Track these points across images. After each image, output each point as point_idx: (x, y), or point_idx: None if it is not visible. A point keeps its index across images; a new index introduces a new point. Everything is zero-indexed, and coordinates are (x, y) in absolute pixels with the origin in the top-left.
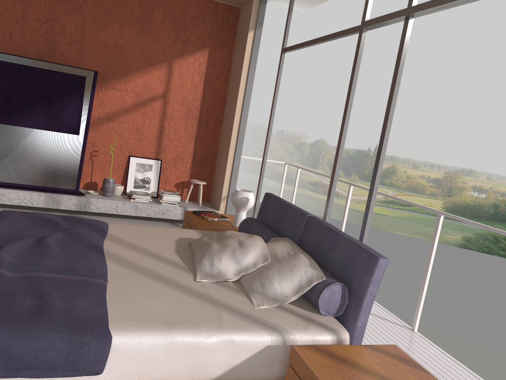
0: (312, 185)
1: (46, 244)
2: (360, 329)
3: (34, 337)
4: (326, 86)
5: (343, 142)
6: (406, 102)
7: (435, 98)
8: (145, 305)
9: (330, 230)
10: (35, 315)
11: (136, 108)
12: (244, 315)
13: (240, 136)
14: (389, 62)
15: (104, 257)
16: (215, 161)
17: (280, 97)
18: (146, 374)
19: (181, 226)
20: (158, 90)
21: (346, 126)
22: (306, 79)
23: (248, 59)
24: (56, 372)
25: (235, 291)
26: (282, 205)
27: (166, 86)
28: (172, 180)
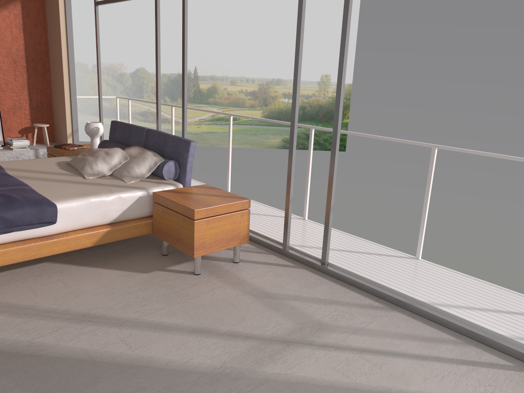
0: (141, 115)
1: None
2: (188, 182)
3: (16, 209)
4: (135, 11)
5: (159, 77)
6: (214, 21)
7: (239, 15)
8: (63, 191)
9: (162, 134)
10: (9, 201)
11: None
12: (123, 186)
13: (71, 79)
14: None
15: (15, 178)
16: (51, 104)
17: (87, 27)
18: (78, 221)
19: None
20: None
21: (159, 65)
22: (112, 6)
23: (63, 9)
24: (31, 226)
25: (112, 179)
26: (127, 126)
27: None
28: (15, 128)
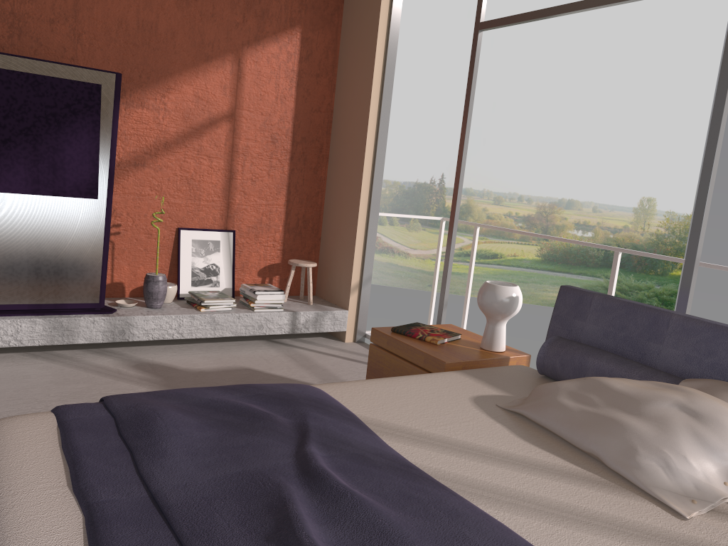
0: None
1: (354, 495)
2: None
3: None
4: None
5: (712, 185)
6: (479, 109)
7: (518, 102)
8: None
9: None
10: None
11: (185, 141)
12: None
13: (376, 179)
14: (450, 52)
15: (455, 493)
16: (320, 225)
17: None
18: None
19: (290, 345)
20: (221, 106)
21: (717, 156)
22: None
23: (383, 44)
24: None
25: None
26: (638, 311)
27: (235, 98)
28: (254, 265)
